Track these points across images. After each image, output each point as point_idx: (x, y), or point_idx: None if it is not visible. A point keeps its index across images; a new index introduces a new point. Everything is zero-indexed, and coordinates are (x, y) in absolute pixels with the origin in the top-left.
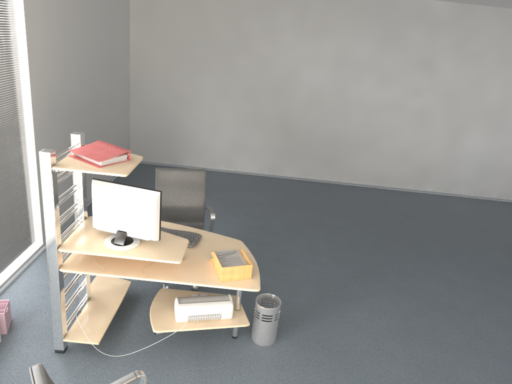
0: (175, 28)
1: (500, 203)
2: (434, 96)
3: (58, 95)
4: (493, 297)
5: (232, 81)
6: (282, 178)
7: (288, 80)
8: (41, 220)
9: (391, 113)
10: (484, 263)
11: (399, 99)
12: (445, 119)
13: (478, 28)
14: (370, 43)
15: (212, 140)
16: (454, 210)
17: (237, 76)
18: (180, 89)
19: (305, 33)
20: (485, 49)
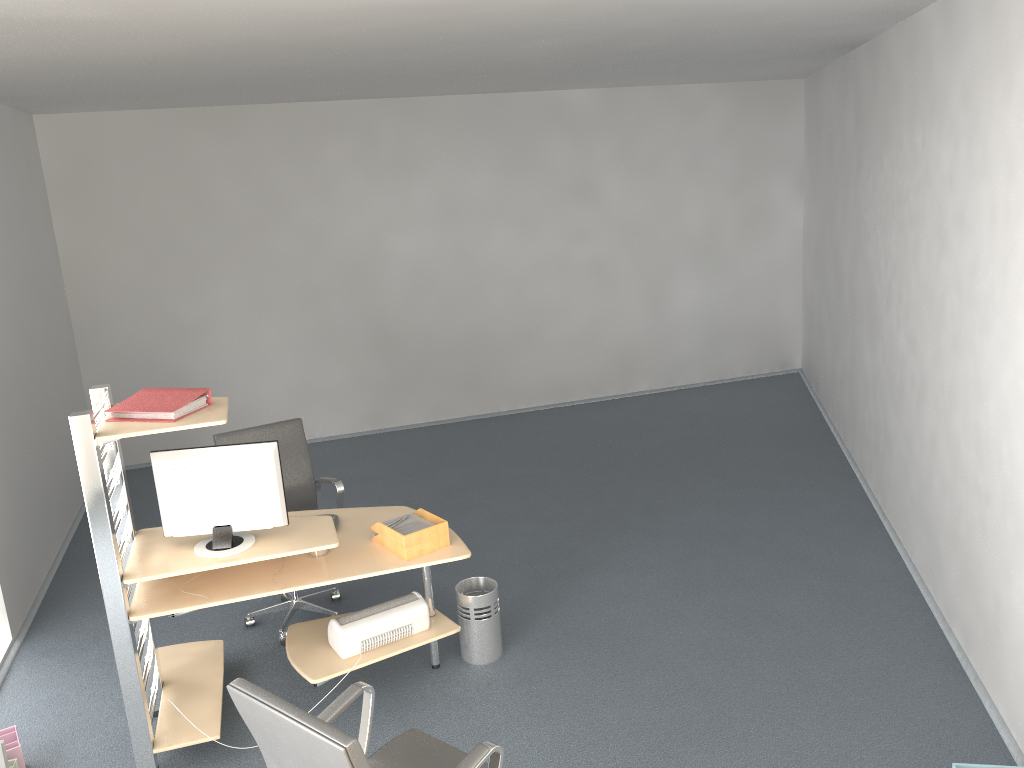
0: (142, 208)
1: (752, 382)
2: (608, 237)
3: None
4: (788, 505)
5: (269, 279)
6: (399, 430)
7: (368, 259)
8: (2, 593)
9: (550, 277)
10: (760, 466)
11: (557, 252)
12: (635, 269)
13: (644, 121)
14: (488, 172)
15: (255, 394)
16: (691, 408)
17: (277, 270)
18: (174, 314)
19: (379, 175)
20: (662, 150)
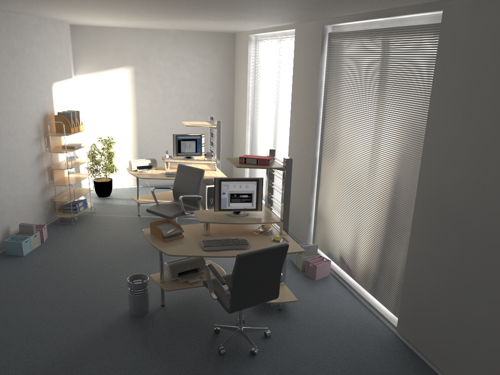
0: None
1: None
2: None
3: (467, 202)
4: None
5: None
6: None
7: None
8: (400, 303)
9: None
10: None
11: None
12: None
13: None
14: None
15: None
16: None
17: None
18: None
19: None
20: None
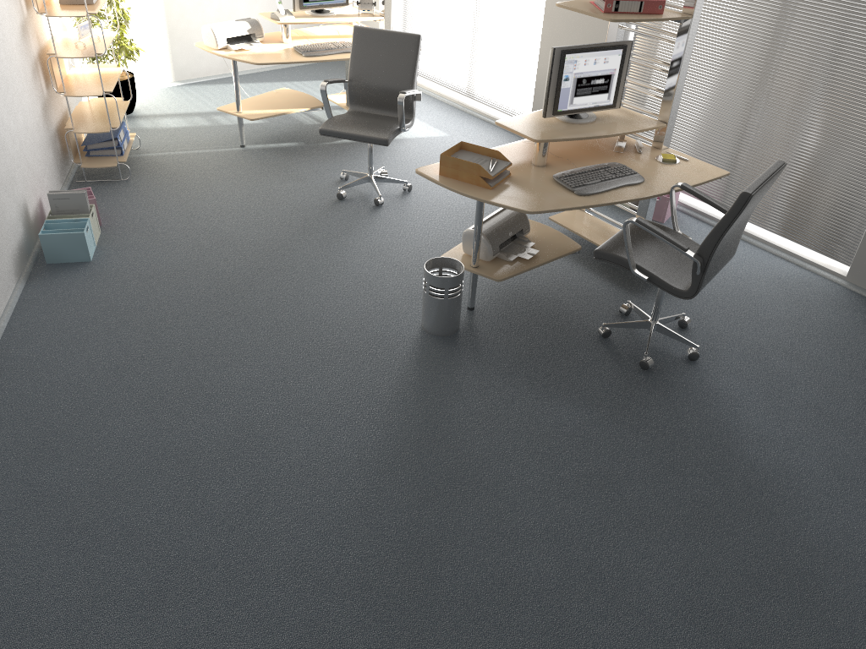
0: None
1: None
2: None
3: None
4: None
5: None
6: None
7: None
8: (863, 239)
9: None
10: None
11: None
12: None
13: None
14: None
15: None
16: None
17: None
18: None
19: None
20: None
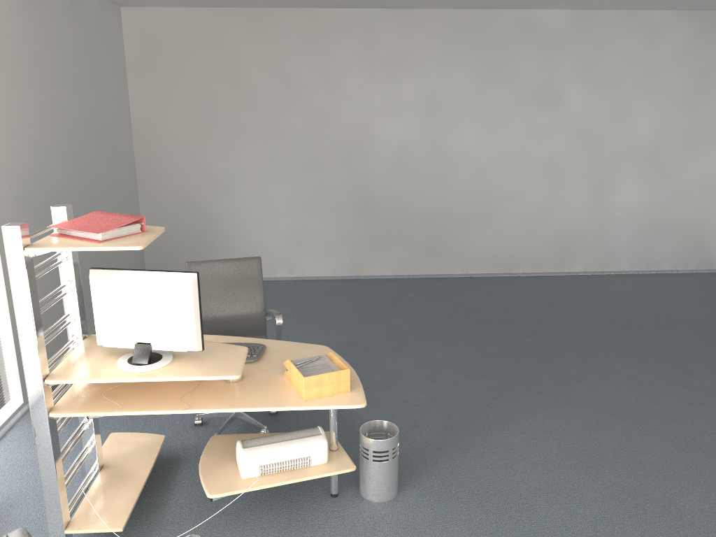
0: (193, 84)
1: (677, 276)
2: (563, 139)
3: (30, 178)
4: (699, 393)
5: (282, 149)
6: (370, 279)
7: (360, 139)
8: (18, 366)
9: (508, 168)
10: (676, 352)
11: (517, 147)
12: (584, 168)
13: (608, 40)
14: (466, 76)
15: (263, 236)
16: (617, 291)
17: (289, 141)
18: (209, 168)
19: (376, 72)
20: (621, 67)
